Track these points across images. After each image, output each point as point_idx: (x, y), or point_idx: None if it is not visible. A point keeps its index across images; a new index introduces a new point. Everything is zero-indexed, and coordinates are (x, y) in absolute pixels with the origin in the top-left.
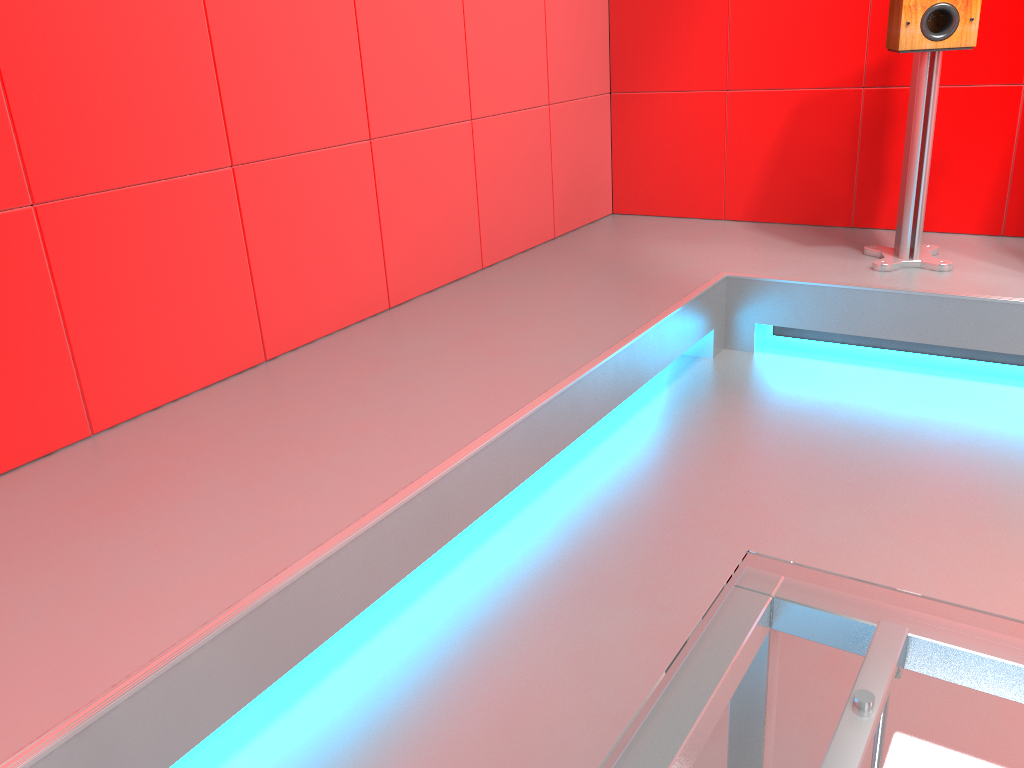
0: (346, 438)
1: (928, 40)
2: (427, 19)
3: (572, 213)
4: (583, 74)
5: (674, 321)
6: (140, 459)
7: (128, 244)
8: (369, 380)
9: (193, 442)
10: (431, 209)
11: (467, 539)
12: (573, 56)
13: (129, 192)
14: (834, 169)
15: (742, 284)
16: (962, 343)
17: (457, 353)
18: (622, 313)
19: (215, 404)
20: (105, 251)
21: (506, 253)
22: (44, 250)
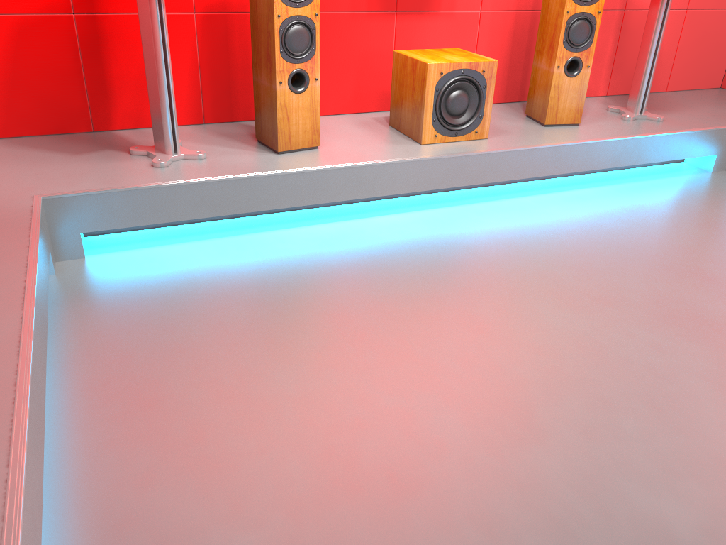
0: None
1: None
2: None
3: None
4: None
5: (40, 256)
6: None
7: None
8: None
9: None
10: None
11: None
12: None
13: None
14: (66, 85)
15: (60, 202)
16: (244, 209)
17: None
18: None
19: None
20: None
21: None
22: None
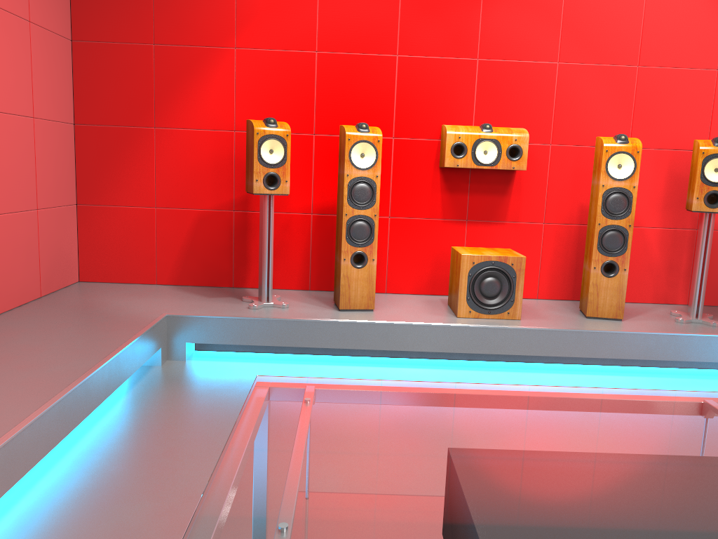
0: None
1: (267, 189)
2: None
3: (53, 280)
4: (59, 191)
5: (140, 341)
6: None
7: None
8: None
9: None
10: None
11: (18, 488)
12: (53, 180)
13: None
14: (221, 254)
15: (177, 319)
16: (298, 344)
17: None
18: (106, 338)
19: None
20: None
21: (8, 307)
22: None
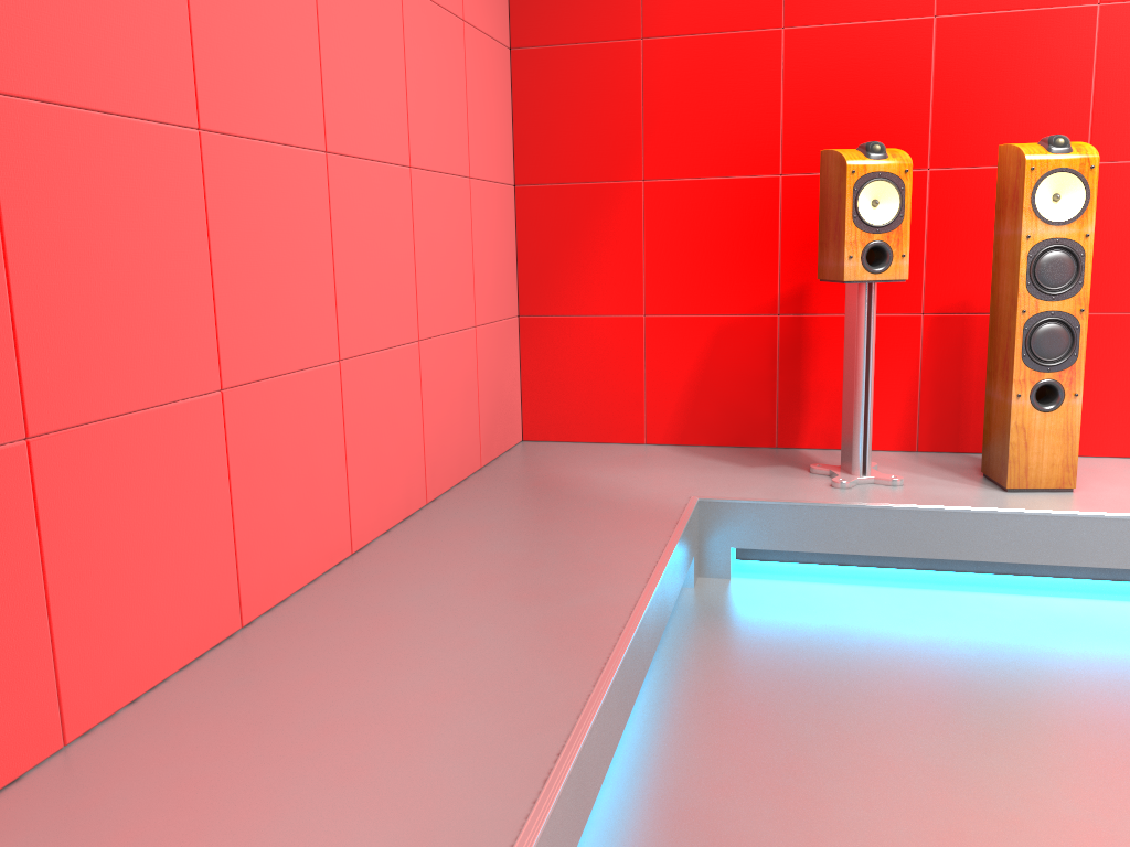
0: (429, 711)
1: (868, 272)
2: (386, 234)
3: (493, 440)
4: (499, 296)
5: (679, 549)
6: (165, 770)
7: (119, 486)
8: (398, 639)
9: (225, 739)
10: (387, 438)
11: None
12: (492, 278)
13: (124, 421)
14: (756, 391)
15: (716, 507)
16: (939, 554)
17: (480, 599)
18: (627, 543)
19: (215, 687)
20: (96, 496)
21: (445, 485)
22: (33, 497)
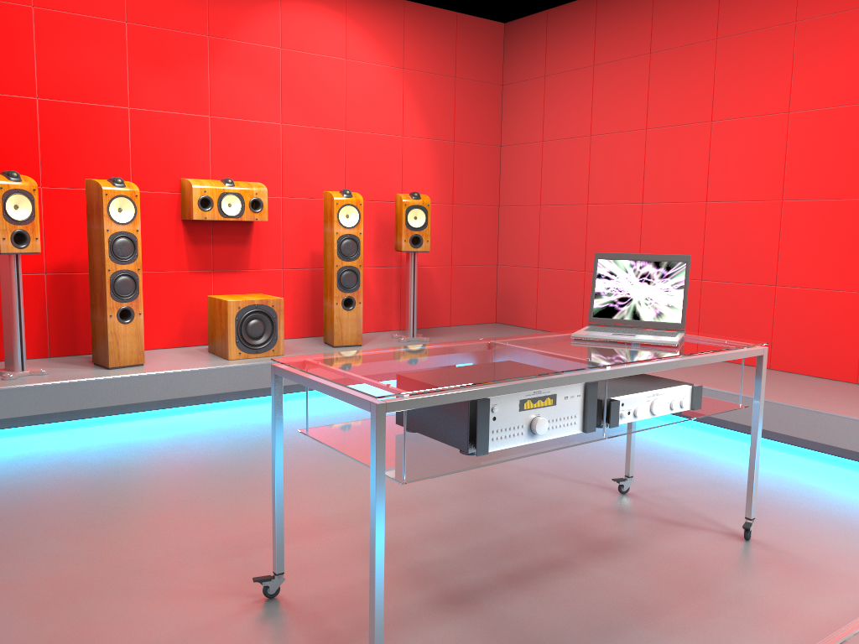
0: None
1: (16, 248)
2: None
3: None
4: None
5: None
6: None
7: None
8: None
9: None
10: None
11: None
12: None
13: None
14: None
15: None
16: (77, 407)
17: None
18: None
19: None
20: None
21: None
22: None
